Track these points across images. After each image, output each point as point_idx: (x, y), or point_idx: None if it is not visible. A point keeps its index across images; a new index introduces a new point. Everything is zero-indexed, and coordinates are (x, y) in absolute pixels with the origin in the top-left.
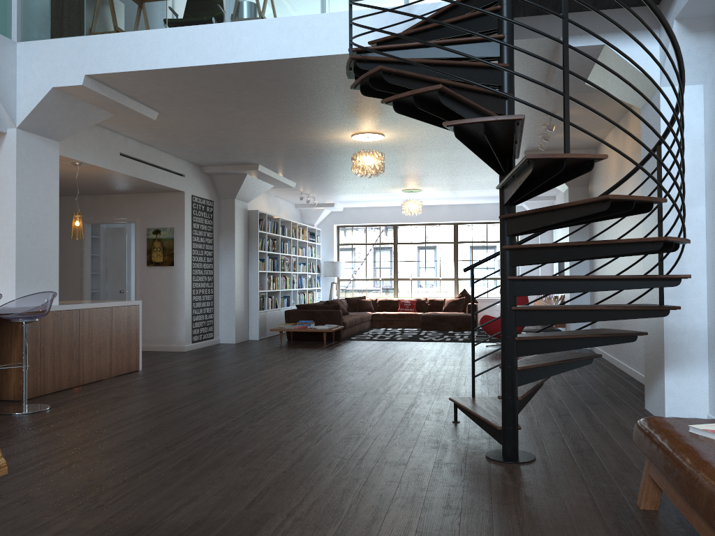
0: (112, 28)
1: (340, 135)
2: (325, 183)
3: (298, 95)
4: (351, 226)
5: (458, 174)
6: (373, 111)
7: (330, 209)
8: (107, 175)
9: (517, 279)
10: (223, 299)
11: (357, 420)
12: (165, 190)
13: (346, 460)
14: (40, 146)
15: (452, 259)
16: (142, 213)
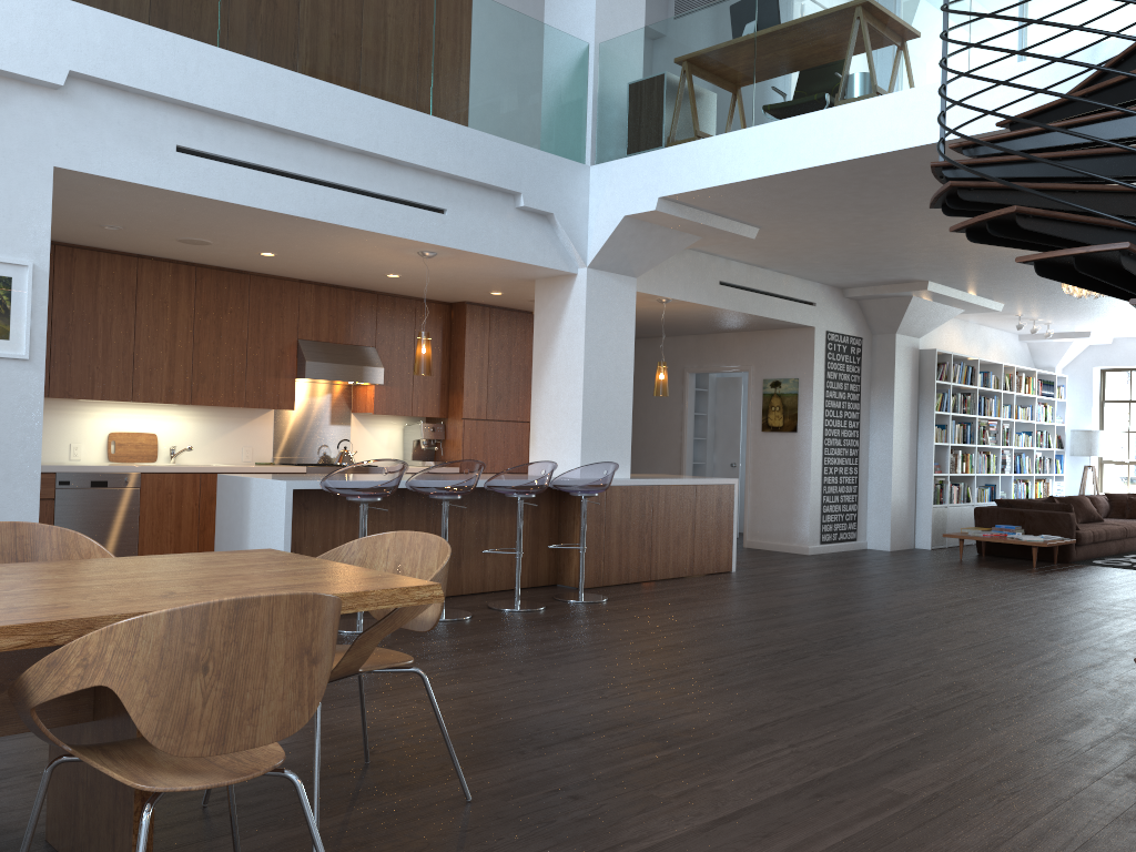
0: (689, 136)
1: None
2: (1056, 301)
3: None
4: (1128, 369)
5: None
6: None
7: (1085, 342)
8: (705, 311)
9: None
10: (873, 484)
11: (980, 670)
12: (786, 325)
13: (916, 710)
14: (614, 286)
15: None
16: (758, 358)
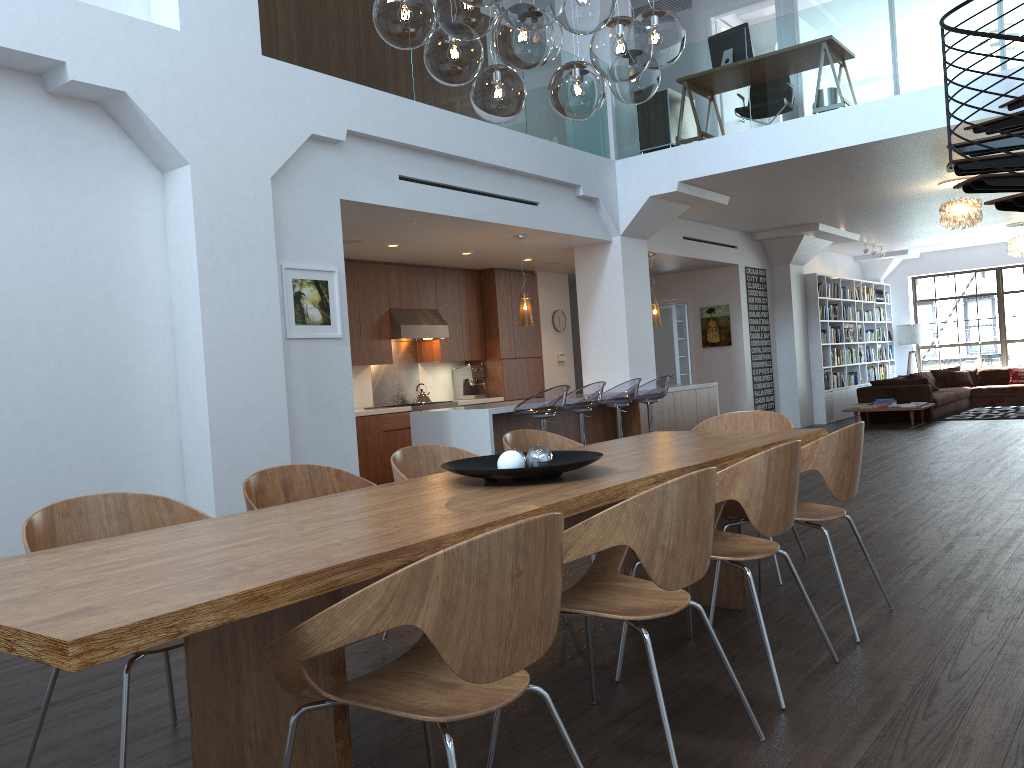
0: (699, 136)
1: (923, 185)
2: (898, 230)
3: (880, 163)
4: (932, 276)
5: None
6: None
7: (901, 257)
8: (670, 260)
9: None
10: (782, 379)
11: (970, 479)
12: (718, 265)
13: (966, 499)
14: (635, 248)
15: None
16: (693, 291)
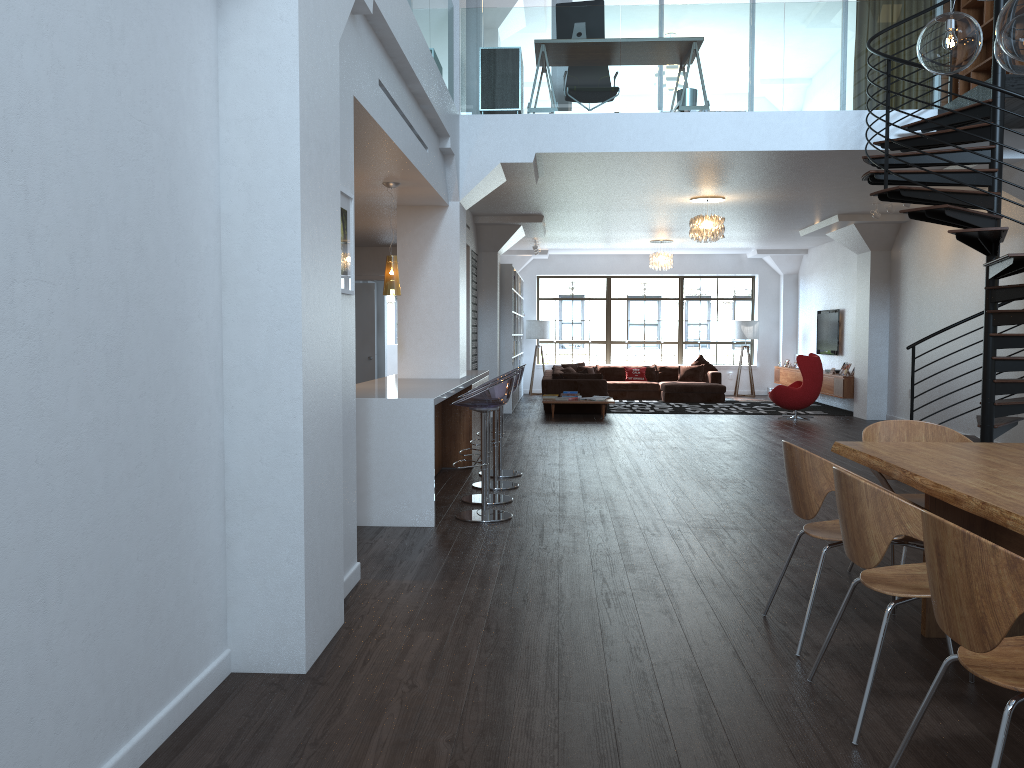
0: (561, 108)
1: (681, 197)
2: (579, 232)
3: (702, 171)
4: (554, 277)
5: (739, 229)
6: (749, 183)
7: (536, 257)
8: None
9: (1000, 359)
10: (482, 367)
11: None
12: None
13: None
14: (463, 217)
15: (676, 319)
16: None
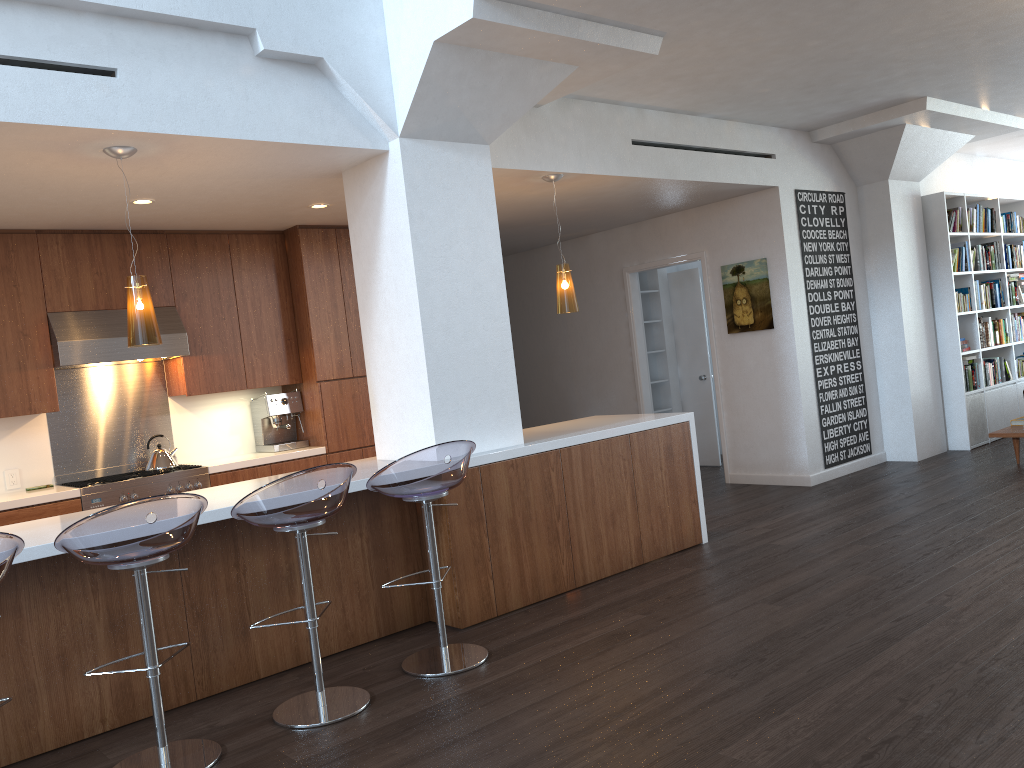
0: None
1: None
2: None
3: None
4: None
5: None
6: None
7: None
8: (621, 186)
9: None
10: (883, 378)
11: None
12: (740, 191)
13: None
14: (452, 161)
15: None
16: (710, 240)
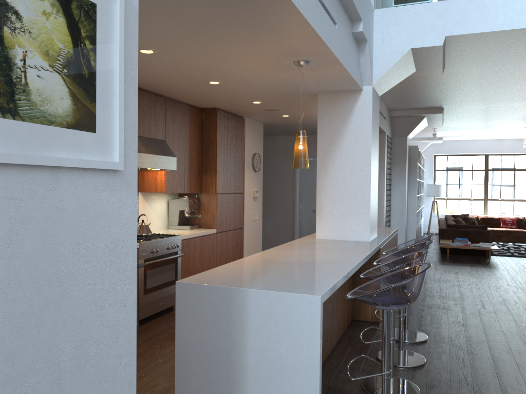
0: None
1: None
2: (469, 122)
3: None
4: (446, 155)
5: None
6: None
7: (434, 142)
8: None
9: None
10: (394, 219)
11: None
12: None
13: None
14: (376, 101)
15: None
16: None
